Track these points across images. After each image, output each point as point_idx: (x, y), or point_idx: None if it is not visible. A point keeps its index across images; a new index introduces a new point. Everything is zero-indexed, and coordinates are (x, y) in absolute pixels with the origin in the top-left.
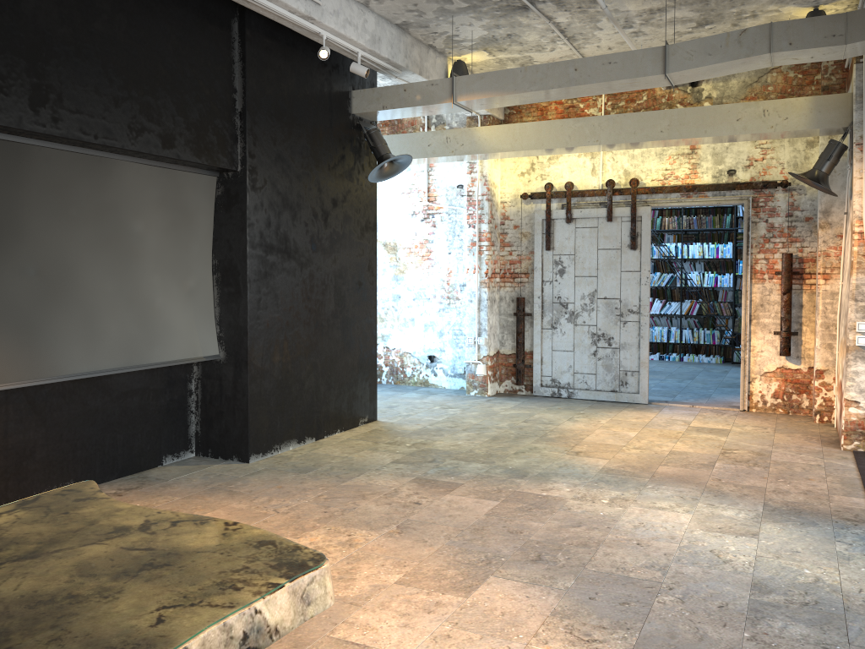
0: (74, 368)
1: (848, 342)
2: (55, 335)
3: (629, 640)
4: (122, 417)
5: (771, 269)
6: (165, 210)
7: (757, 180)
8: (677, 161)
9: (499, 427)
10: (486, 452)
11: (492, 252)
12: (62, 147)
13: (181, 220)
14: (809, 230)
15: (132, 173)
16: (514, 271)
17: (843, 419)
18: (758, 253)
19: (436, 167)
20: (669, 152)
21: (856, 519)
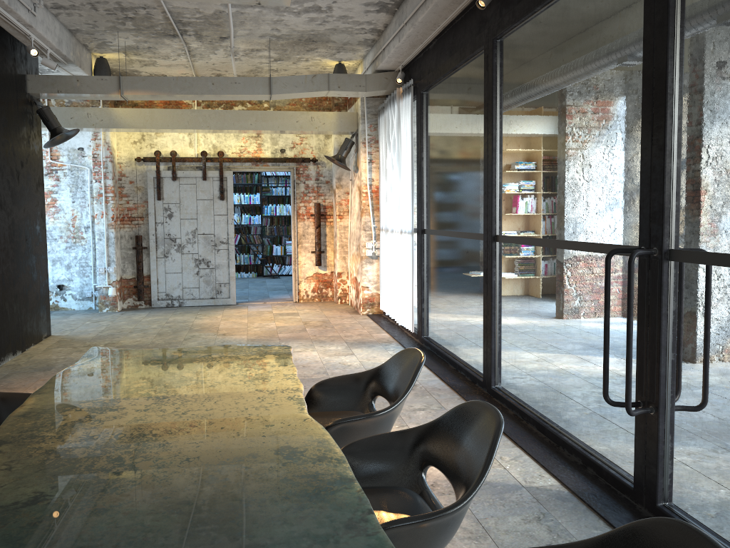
0: None
1: (362, 254)
2: None
3: None
4: None
5: (308, 213)
6: None
7: (298, 157)
8: (249, 141)
9: (154, 328)
10: (165, 342)
11: (115, 201)
12: None
13: None
14: (328, 189)
15: None
16: (132, 216)
17: (361, 297)
18: (301, 203)
19: None
20: (243, 135)
21: (389, 341)
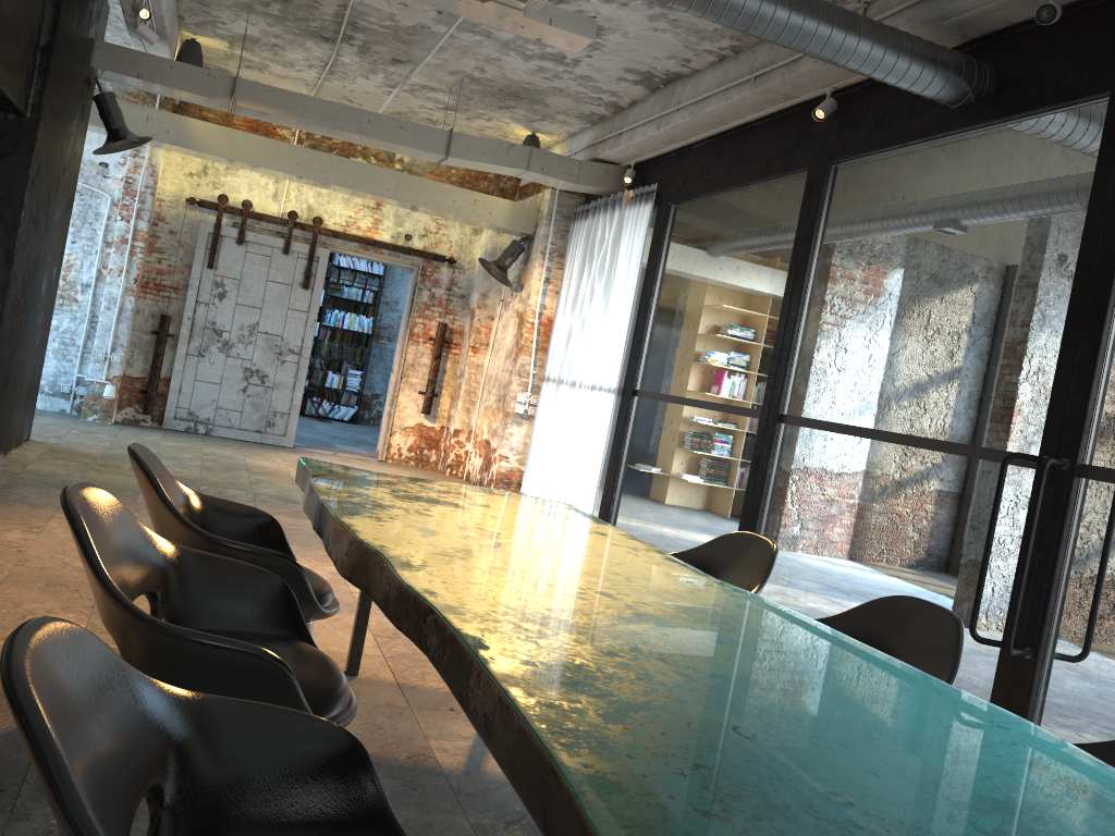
0: None
1: (509, 409)
2: None
3: None
4: None
5: (426, 335)
6: None
7: (428, 251)
8: (362, 212)
9: (189, 458)
10: (223, 481)
11: (144, 256)
12: None
13: None
14: (462, 306)
15: None
16: (161, 283)
17: (495, 471)
18: (418, 318)
19: None
20: (356, 201)
21: None
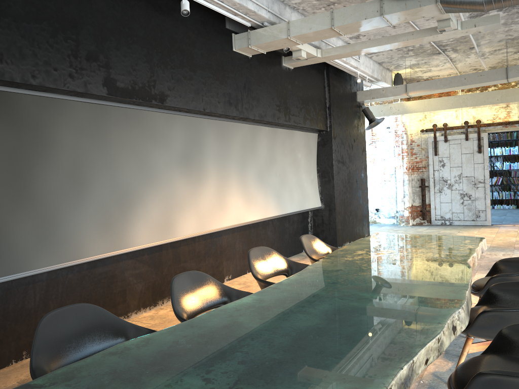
0: (289, 210)
1: None
2: (284, 198)
3: None
4: (292, 231)
5: None
6: (305, 148)
7: None
8: (499, 111)
9: None
10: None
11: (408, 158)
12: (284, 128)
13: (309, 152)
14: None
15: (298, 135)
16: (418, 166)
17: None
18: None
19: None
20: (495, 106)
21: None
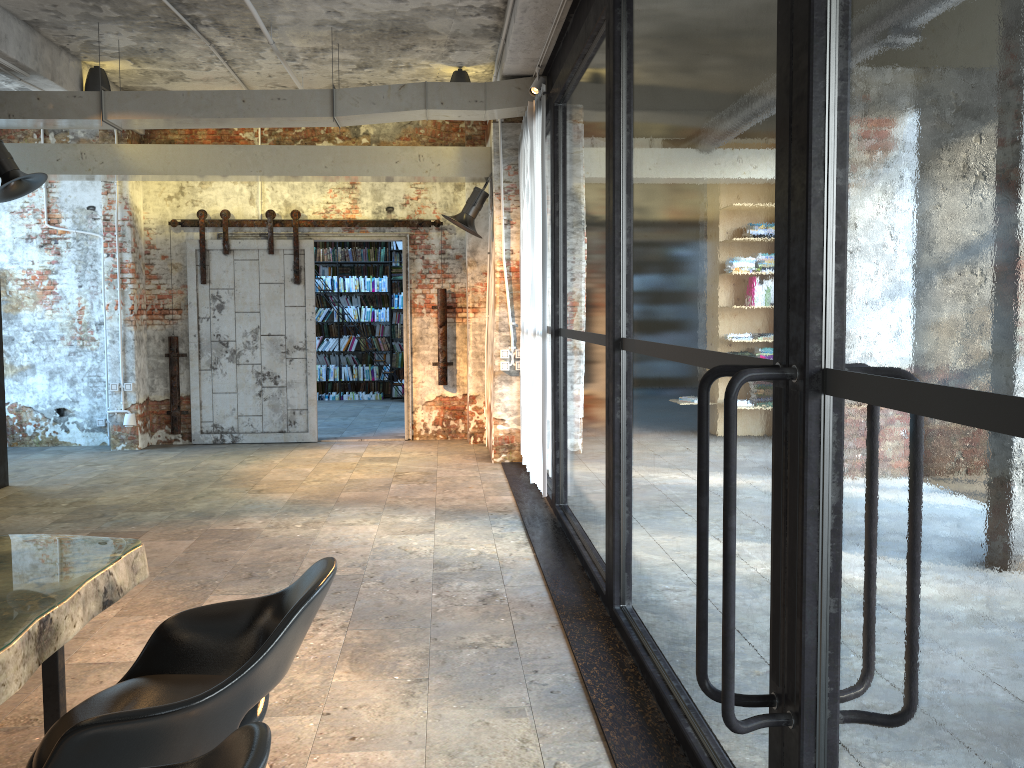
0: None
1: (495, 368)
2: None
3: (347, 613)
4: None
5: (429, 304)
6: None
7: (413, 218)
8: (339, 195)
9: (166, 477)
10: (162, 501)
11: (137, 285)
12: None
13: None
14: (460, 267)
15: None
16: (165, 307)
17: (493, 436)
18: (417, 289)
19: (58, 183)
20: (330, 185)
21: (506, 510)
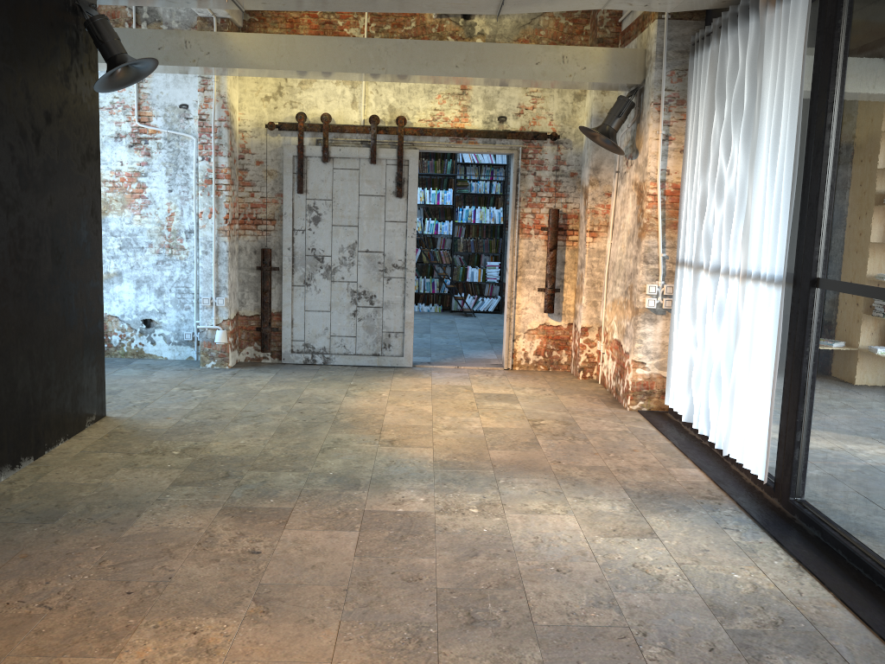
0: None
1: (638, 304)
2: None
3: None
4: None
5: (538, 225)
6: None
7: (527, 130)
8: (447, 102)
9: (275, 412)
10: (286, 453)
11: (232, 192)
12: None
13: None
14: (574, 186)
15: None
16: (257, 217)
17: (630, 380)
18: (526, 208)
19: (150, 78)
20: (439, 90)
21: (713, 496)
